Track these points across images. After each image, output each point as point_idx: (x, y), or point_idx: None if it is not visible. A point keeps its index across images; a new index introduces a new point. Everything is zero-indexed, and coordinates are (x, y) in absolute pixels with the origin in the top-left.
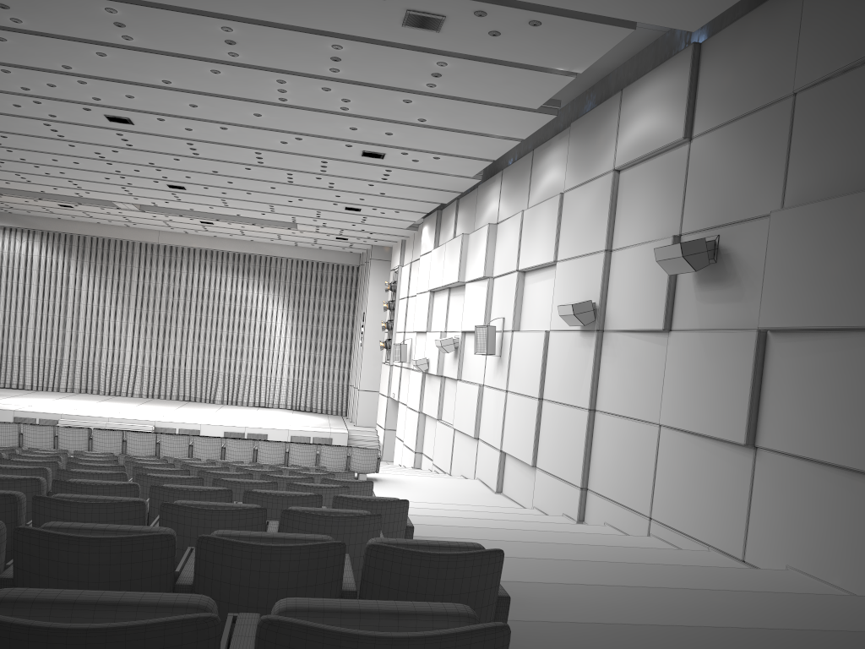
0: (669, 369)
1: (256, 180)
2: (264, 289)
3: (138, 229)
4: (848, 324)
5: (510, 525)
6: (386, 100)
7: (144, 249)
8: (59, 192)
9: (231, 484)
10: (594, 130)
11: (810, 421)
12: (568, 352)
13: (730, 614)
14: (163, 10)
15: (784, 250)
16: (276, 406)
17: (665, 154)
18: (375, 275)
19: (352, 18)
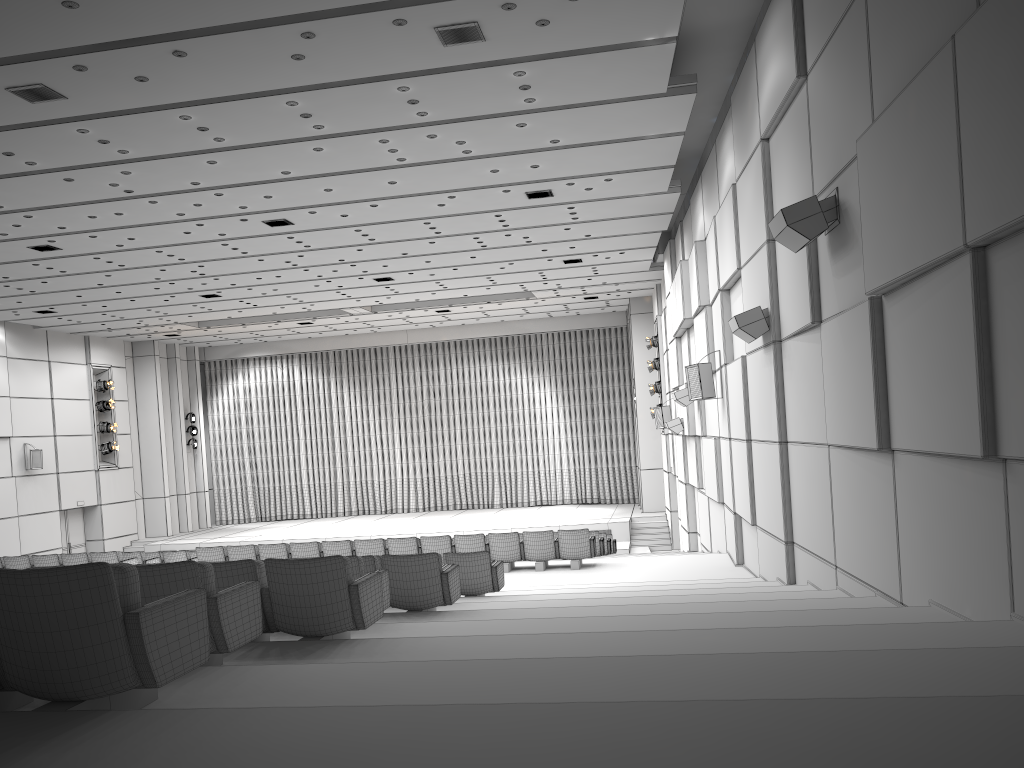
0: (825, 372)
1: (450, 253)
2: (527, 372)
3: (386, 332)
4: (921, 262)
5: (673, 594)
6: (499, 130)
7: (399, 353)
8: (288, 310)
9: None
10: (744, 98)
11: (920, 402)
12: (759, 376)
13: (692, 652)
14: (225, 103)
15: (870, 186)
16: (560, 503)
17: (793, 103)
18: (638, 333)
19: (391, 54)
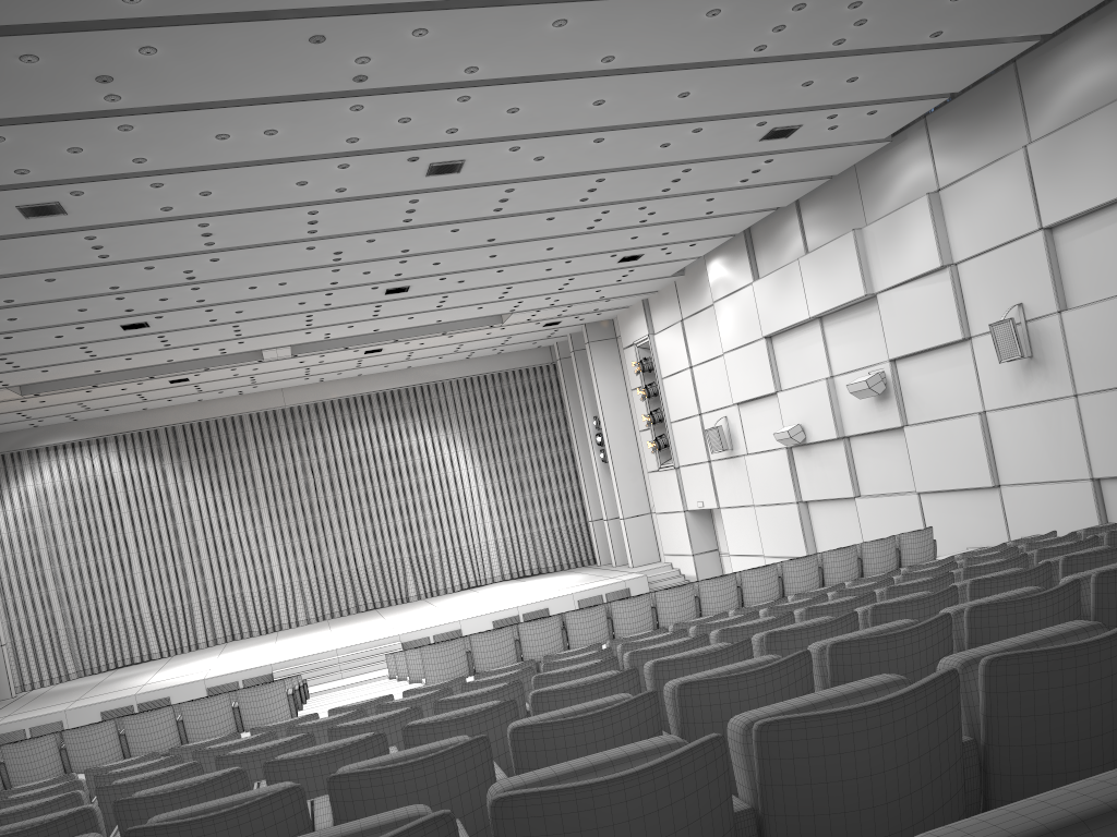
0: None
1: (538, 240)
2: (432, 430)
3: (254, 394)
4: None
5: None
6: (925, 4)
7: (258, 423)
8: (195, 354)
9: None
10: None
11: None
12: None
13: None
14: None
15: None
16: (491, 581)
17: None
18: (600, 362)
19: None
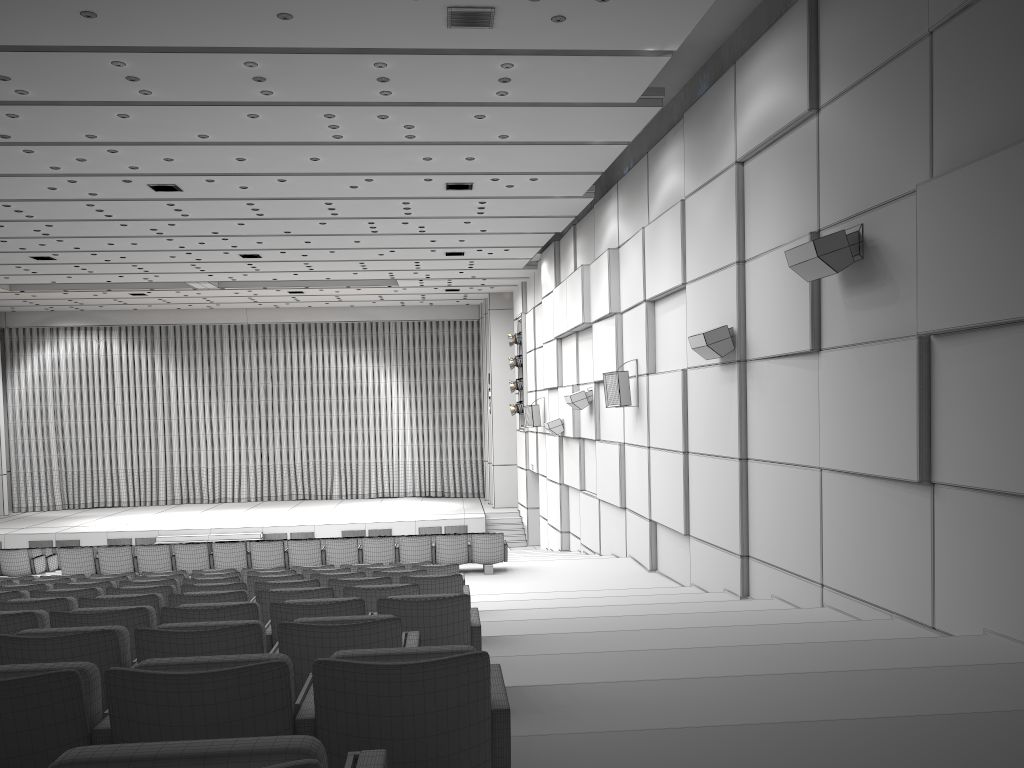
0: (824, 398)
1: (335, 235)
2: (373, 360)
3: (224, 310)
4: (1022, 314)
5: (652, 609)
6: (455, 119)
7: (234, 332)
8: (126, 279)
9: (278, 595)
10: (709, 118)
11: (992, 443)
12: (710, 392)
13: (881, 700)
14: (174, 54)
15: (937, 231)
16: (403, 495)
17: (791, 133)
18: (497, 328)
19: (387, 27)
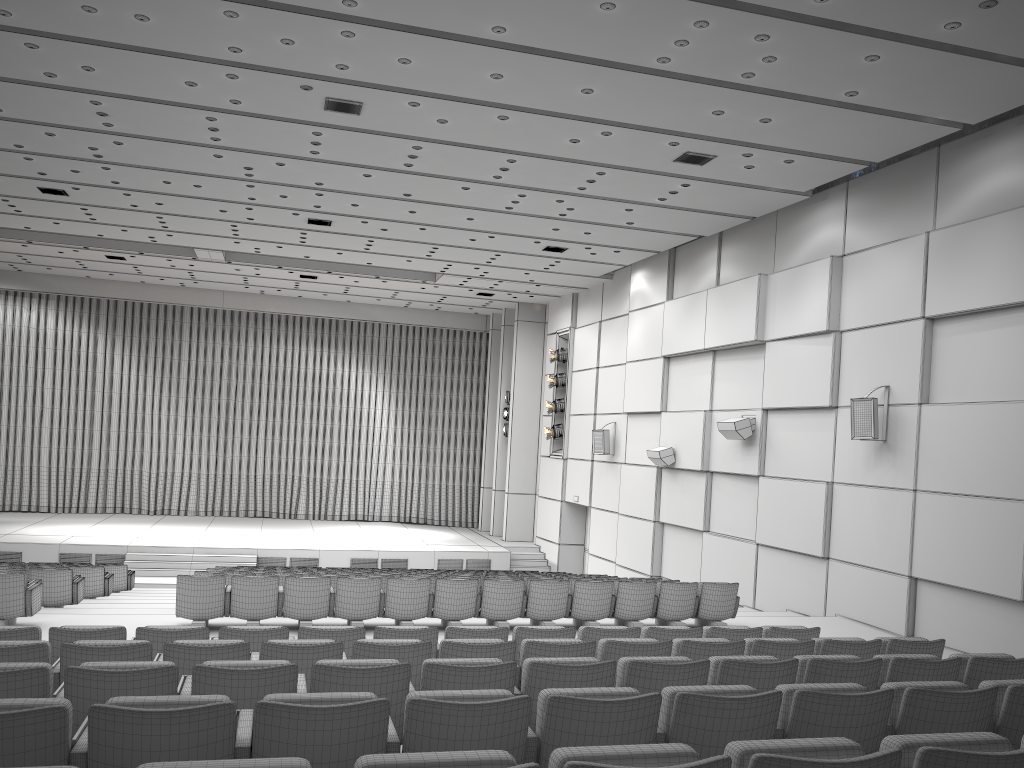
0: None
1: (457, 207)
2: (358, 365)
3: (196, 289)
4: None
5: None
6: (838, 56)
7: (197, 317)
8: (125, 235)
9: None
10: None
11: None
12: None
13: None
14: None
15: None
16: (378, 519)
17: None
18: (524, 342)
19: None
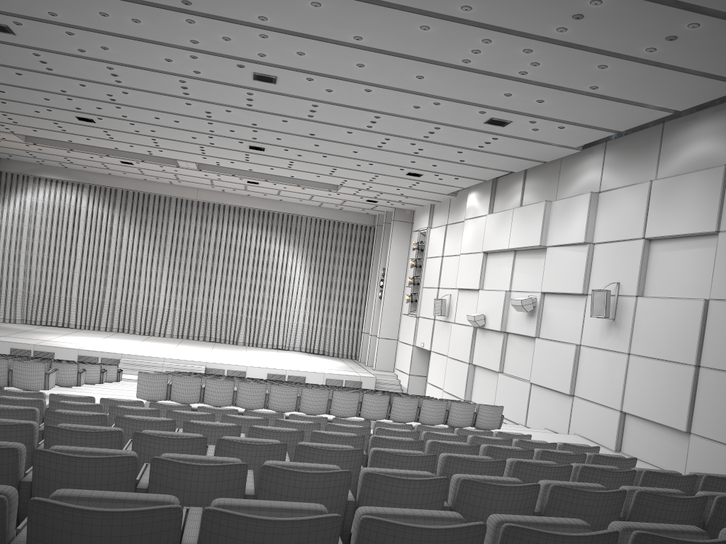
0: None
1: (345, 144)
2: (285, 244)
3: (180, 186)
4: None
5: None
6: (580, 64)
7: (180, 205)
8: (132, 149)
9: None
10: None
11: None
12: None
13: None
14: None
15: None
16: (292, 349)
17: None
18: (397, 235)
19: None
